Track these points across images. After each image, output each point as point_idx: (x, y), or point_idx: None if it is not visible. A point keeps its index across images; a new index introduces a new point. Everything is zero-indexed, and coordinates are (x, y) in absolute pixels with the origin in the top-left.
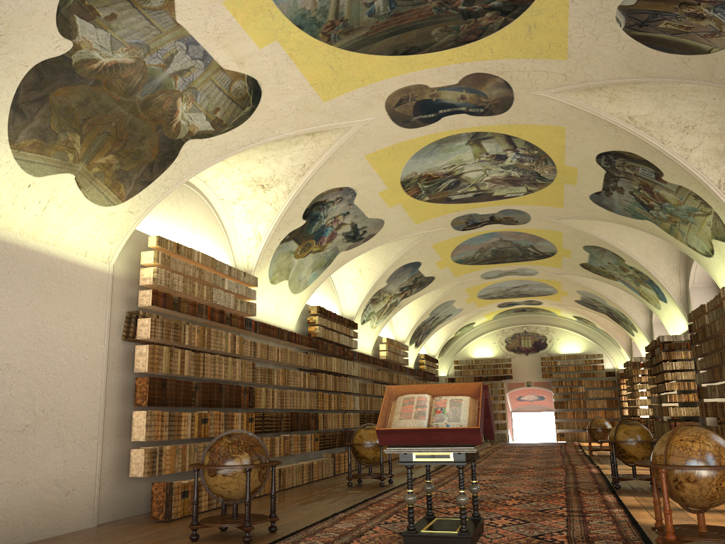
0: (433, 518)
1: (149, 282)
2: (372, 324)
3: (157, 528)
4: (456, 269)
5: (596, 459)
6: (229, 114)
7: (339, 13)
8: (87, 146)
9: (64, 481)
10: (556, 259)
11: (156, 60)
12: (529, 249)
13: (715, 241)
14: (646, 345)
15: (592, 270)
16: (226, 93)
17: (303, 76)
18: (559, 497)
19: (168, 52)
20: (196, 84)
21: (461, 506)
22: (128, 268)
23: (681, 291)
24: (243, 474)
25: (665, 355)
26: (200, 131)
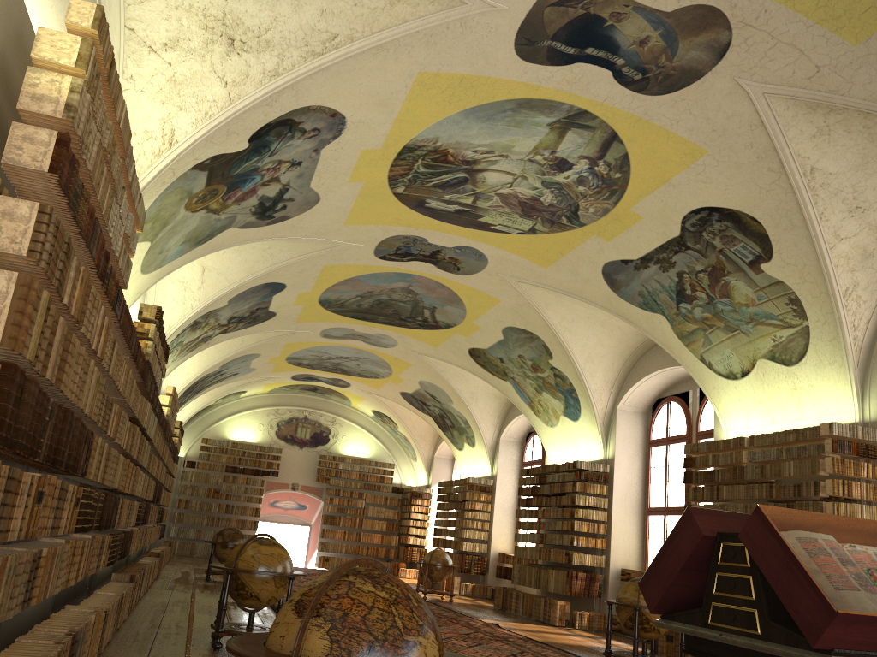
0: None
1: (53, 110)
2: (169, 360)
3: None
4: (308, 312)
5: (446, 607)
6: None
7: None
8: None
9: None
10: (444, 335)
11: None
12: (425, 312)
13: (766, 361)
14: (481, 464)
15: (480, 361)
16: None
17: None
18: None
19: None
20: None
21: None
22: None
23: (606, 411)
24: None
25: (580, 486)
26: None
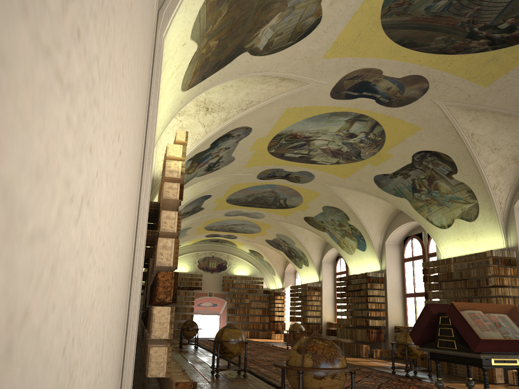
0: None
1: (177, 175)
2: None
3: None
4: (220, 205)
5: None
6: (279, 41)
7: None
8: (219, 25)
9: None
10: (290, 211)
11: None
12: (280, 201)
13: (459, 219)
14: (313, 275)
15: (310, 222)
16: (298, 23)
17: (339, 33)
18: (404, 385)
19: None
20: (298, 6)
21: None
22: None
23: (380, 245)
24: (344, 376)
25: (369, 285)
26: (256, 47)
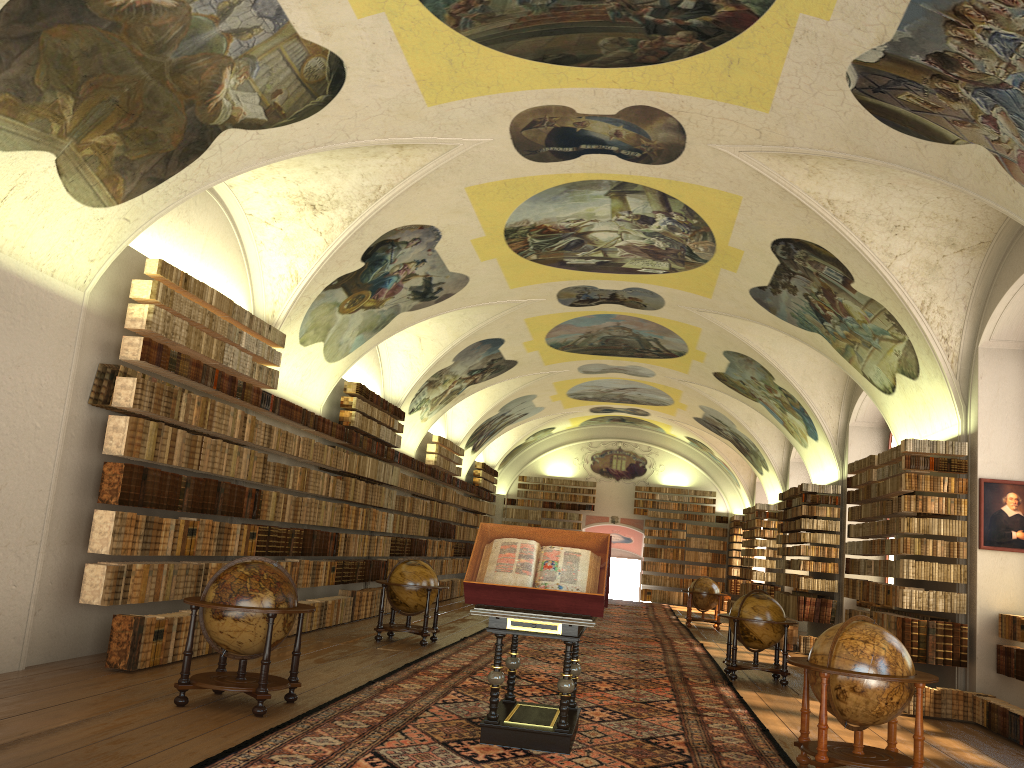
0: (514, 704)
1: (141, 325)
2: (422, 414)
3: (118, 680)
4: (548, 355)
5: (696, 632)
6: (292, 101)
7: None
8: (81, 117)
9: None
10: (684, 362)
11: (207, 9)
12: (652, 344)
13: (900, 376)
14: (777, 489)
15: (728, 384)
16: (295, 71)
17: (408, 67)
18: (663, 685)
19: None
20: (256, 52)
21: (563, 694)
22: (109, 300)
23: (838, 429)
24: (263, 620)
25: (806, 510)
26: (247, 119)
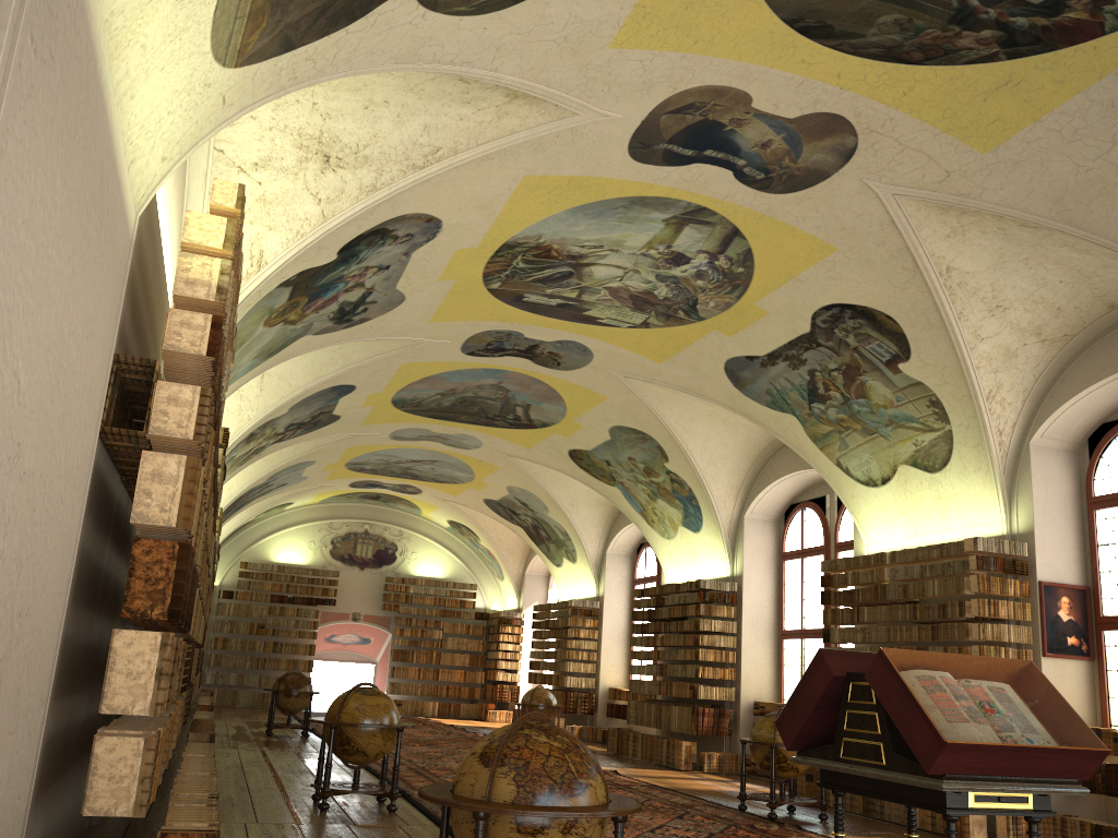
0: None
1: (206, 294)
2: None
3: None
4: (378, 413)
5: None
6: None
7: None
8: None
9: None
10: (539, 434)
11: None
12: (517, 410)
13: (907, 467)
14: (584, 583)
15: (582, 463)
16: None
17: None
18: None
19: None
20: None
21: None
22: None
23: (732, 520)
24: (598, 828)
25: (704, 609)
26: None
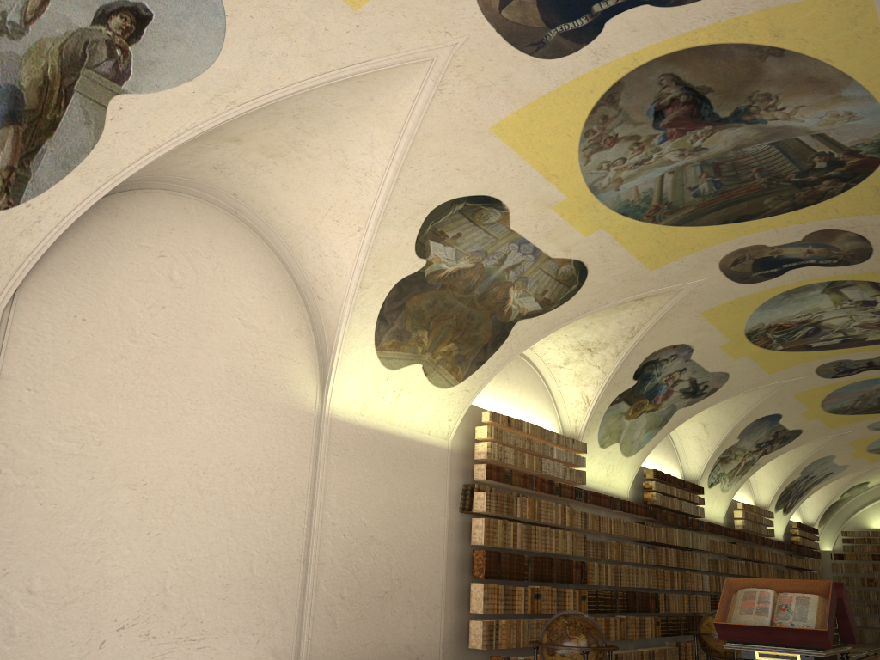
0: None
1: (483, 456)
2: (722, 486)
3: None
4: (830, 420)
5: None
6: (556, 293)
7: (663, 199)
8: (432, 339)
9: (414, 646)
10: None
11: (492, 261)
12: None
13: None
14: None
15: None
16: (553, 276)
17: (628, 252)
18: None
19: (503, 252)
20: (526, 274)
21: None
22: (463, 442)
23: None
24: (580, 656)
25: None
26: (529, 311)
